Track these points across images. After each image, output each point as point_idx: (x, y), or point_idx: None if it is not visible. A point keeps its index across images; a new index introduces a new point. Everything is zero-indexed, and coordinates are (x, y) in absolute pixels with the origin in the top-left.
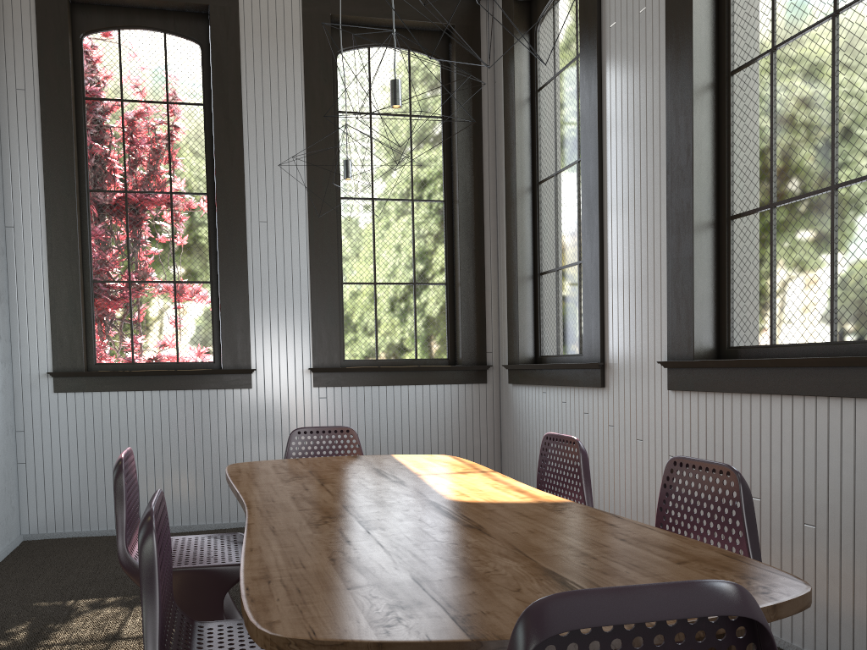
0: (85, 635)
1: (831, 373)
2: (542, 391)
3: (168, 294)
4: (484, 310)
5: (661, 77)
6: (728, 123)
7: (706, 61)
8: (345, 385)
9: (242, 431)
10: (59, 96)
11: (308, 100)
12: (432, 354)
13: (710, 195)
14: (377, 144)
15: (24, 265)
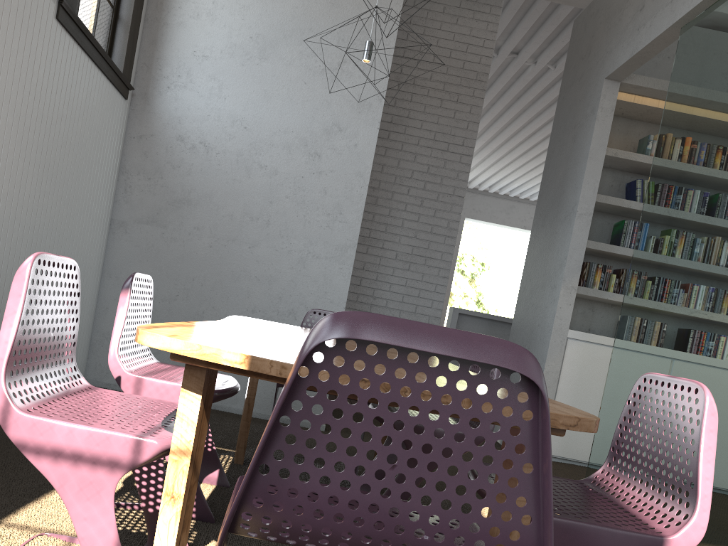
0: None
1: None
2: None
3: None
4: None
5: None
6: None
7: None
8: None
9: None
10: None
11: None
12: None
13: None
14: None
15: None
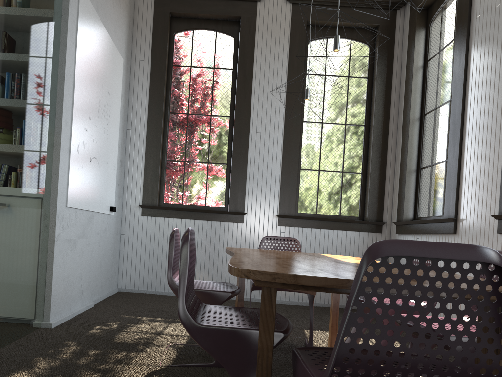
0: (145, 330)
1: None
2: (416, 237)
3: (203, 169)
4: (384, 189)
5: None
6: None
7: None
8: (296, 226)
9: (236, 246)
10: (160, 64)
11: (290, 66)
12: (349, 213)
13: None
14: (327, 92)
15: (134, 149)
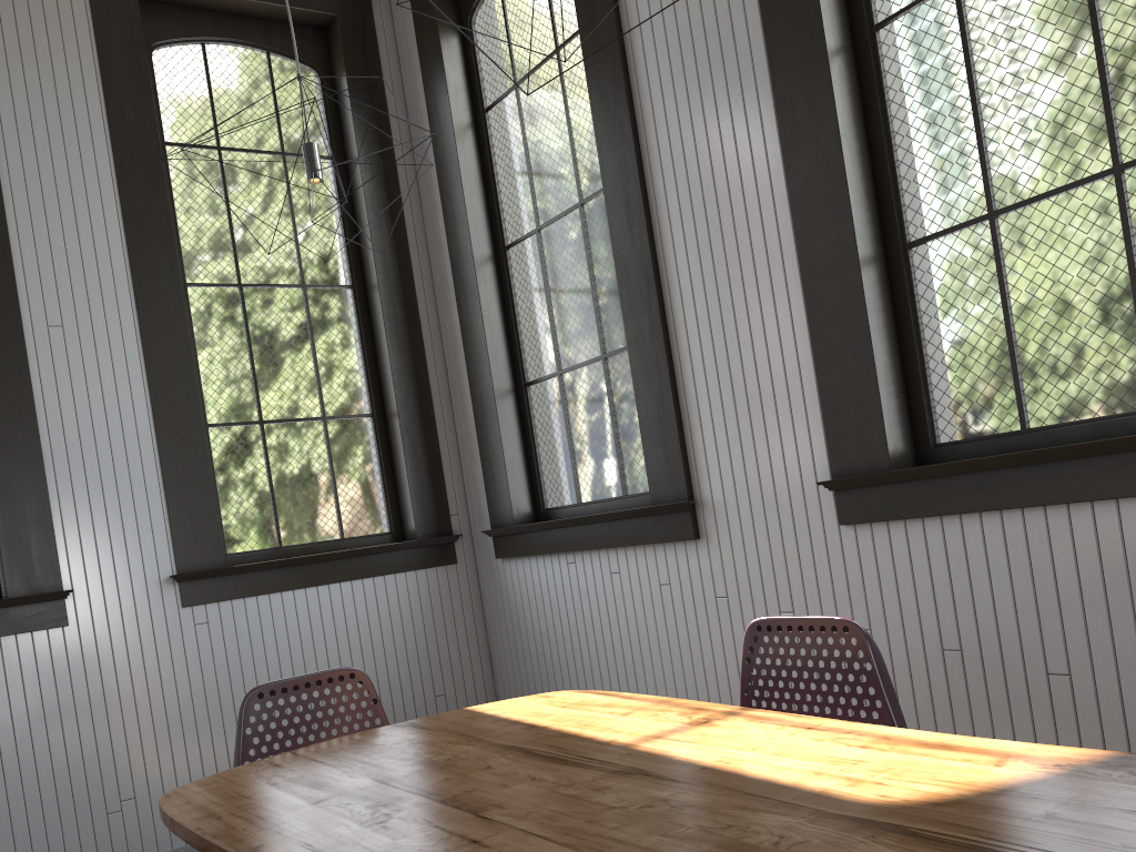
0: None
1: None
2: (566, 561)
3: None
4: (438, 450)
5: (754, 44)
6: (882, 102)
7: (836, 10)
8: (237, 597)
9: (59, 706)
10: None
11: (114, 118)
12: (366, 528)
13: (871, 213)
14: (236, 197)
15: None
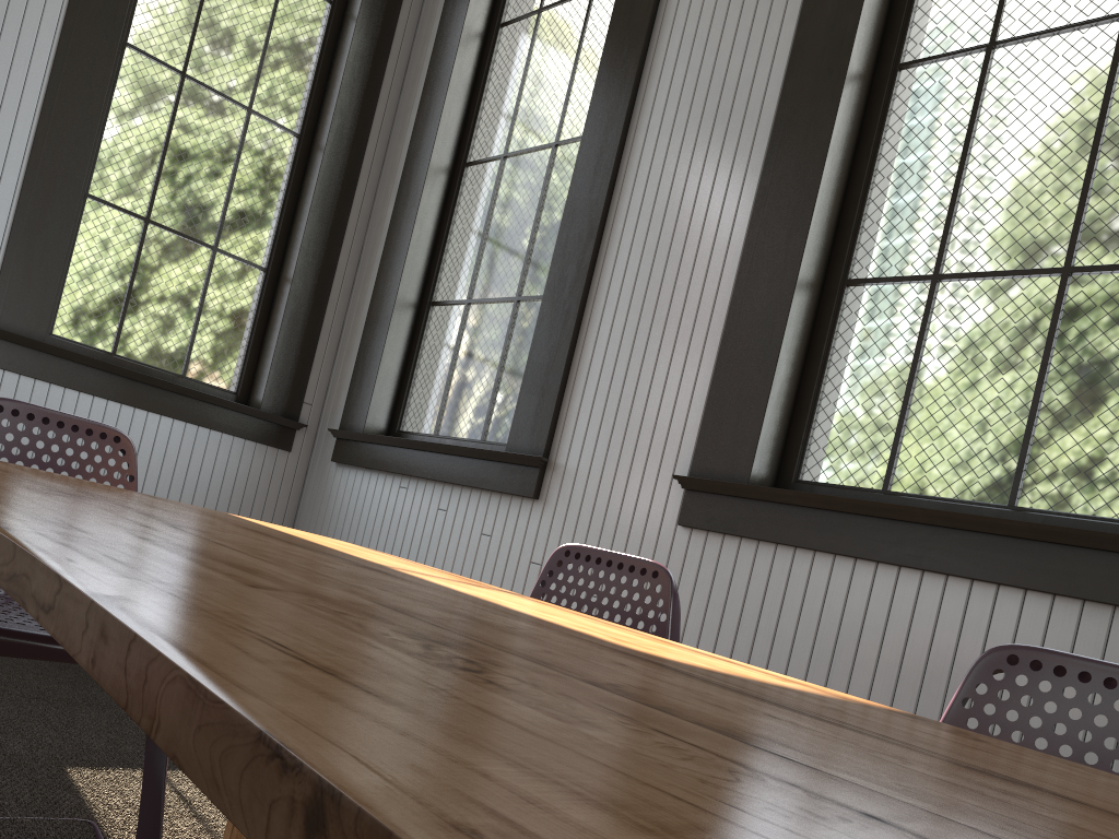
0: None
1: (1046, 553)
2: (399, 485)
3: None
4: (319, 333)
5: (783, 37)
6: (877, 138)
7: (871, 32)
8: (43, 378)
9: None
10: None
11: None
12: (212, 377)
13: (826, 237)
14: None
15: None
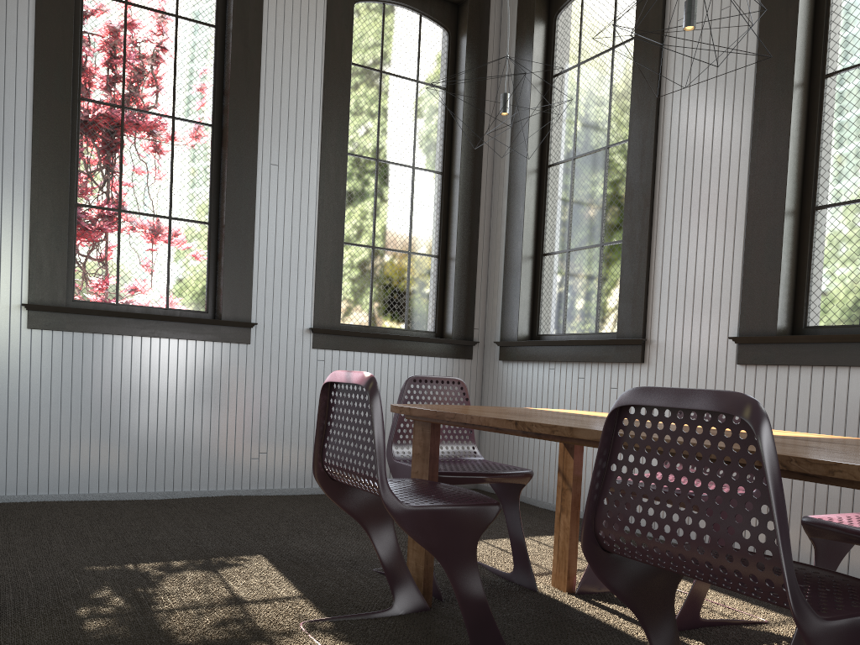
0: (197, 599)
1: None
2: (548, 367)
3: (161, 230)
4: (475, 286)
5: (748, 72)
6: (819, 121)
7: (804, 61)
8: (343, 349)
9: (237, 390)
10: None
11: (329, 44)
12: (420, 326)
13: (797, 185)
14: (384, 104)
15: (2, 172)
